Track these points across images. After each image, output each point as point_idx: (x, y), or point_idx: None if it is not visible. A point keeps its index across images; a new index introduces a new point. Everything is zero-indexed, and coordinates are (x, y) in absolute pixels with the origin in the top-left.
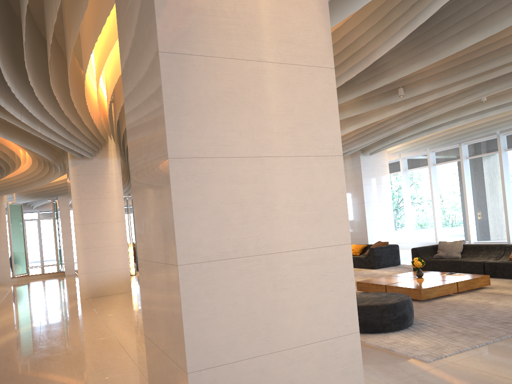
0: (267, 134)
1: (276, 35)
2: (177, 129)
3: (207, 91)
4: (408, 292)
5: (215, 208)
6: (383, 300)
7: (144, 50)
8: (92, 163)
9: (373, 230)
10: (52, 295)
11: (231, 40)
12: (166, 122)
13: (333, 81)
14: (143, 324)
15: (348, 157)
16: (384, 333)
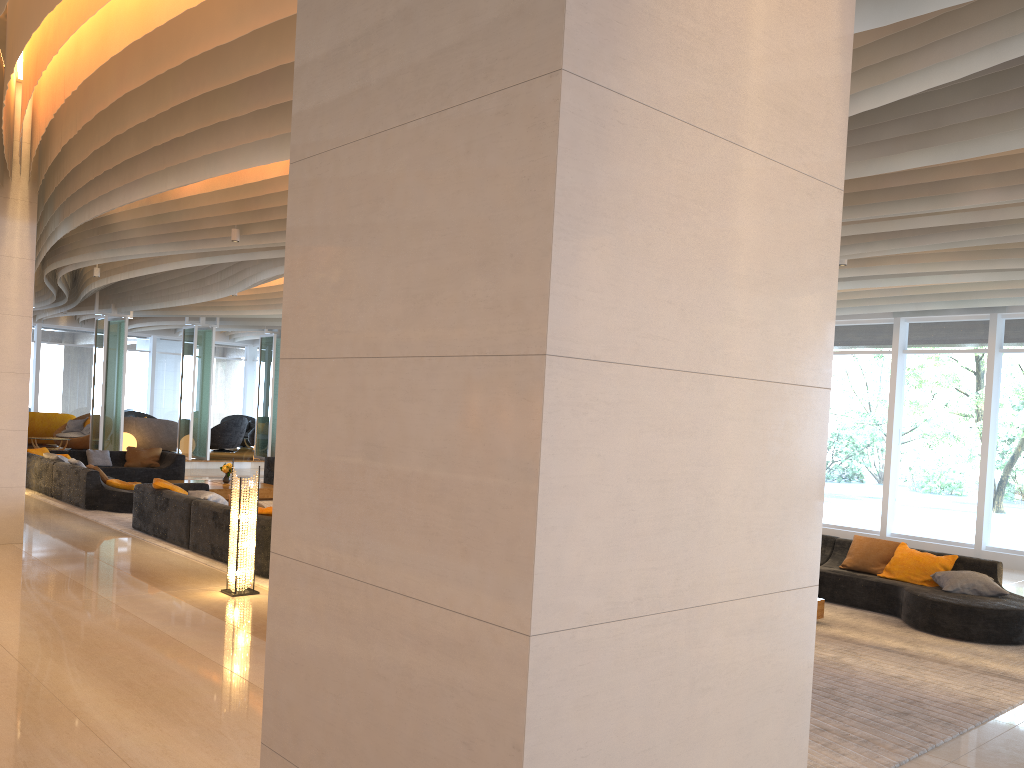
0: (725, 322)
1: (768, 89)
2: (573, 282)
3: (638, 196)
4: None
5: (617, 493)
6: None
7: (468, 44)
8: None
9: None
10: None
11: (696, 80)
12: (553, 260)
13: (838, 219)
14: (264, 716)
15: None
16: None
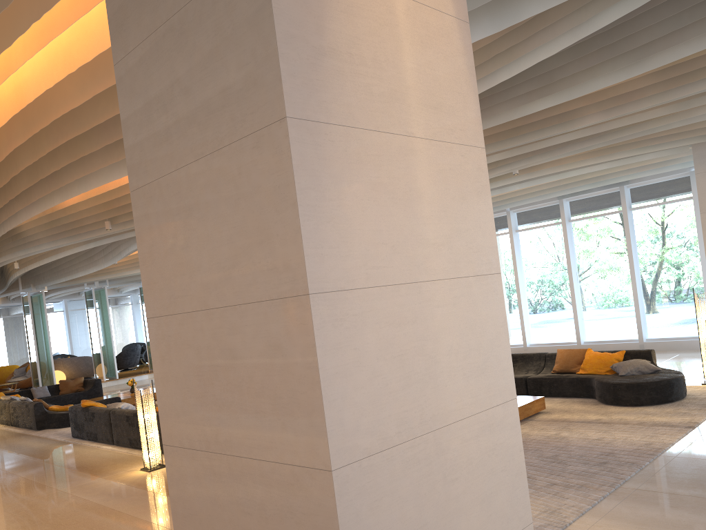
0: (422, 247)
1: (423, 97)
2: (318, 245)
3: (350, 183)
4: None
5: (372, 369)
6: None
7: (227, 106)
8: None
9: None
10: None
11: (374, 103)
12: (303, 235)
13: (485, 166)
14: None
15: None
16: None
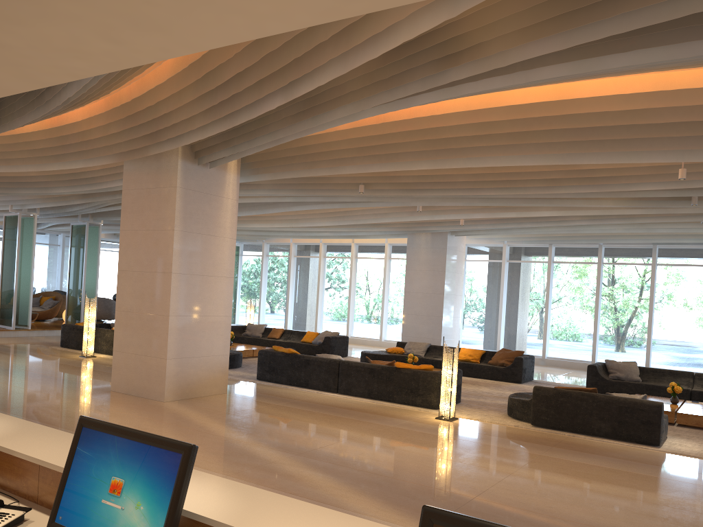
0: None
1: None
2: None
3: None
4: None
5: None
6: None
7: None
8: (206, 174)
9: (446, 330)
10: (45, 388)
11: None
12: None
13: None
14: None
15: (427, 232)
16: None
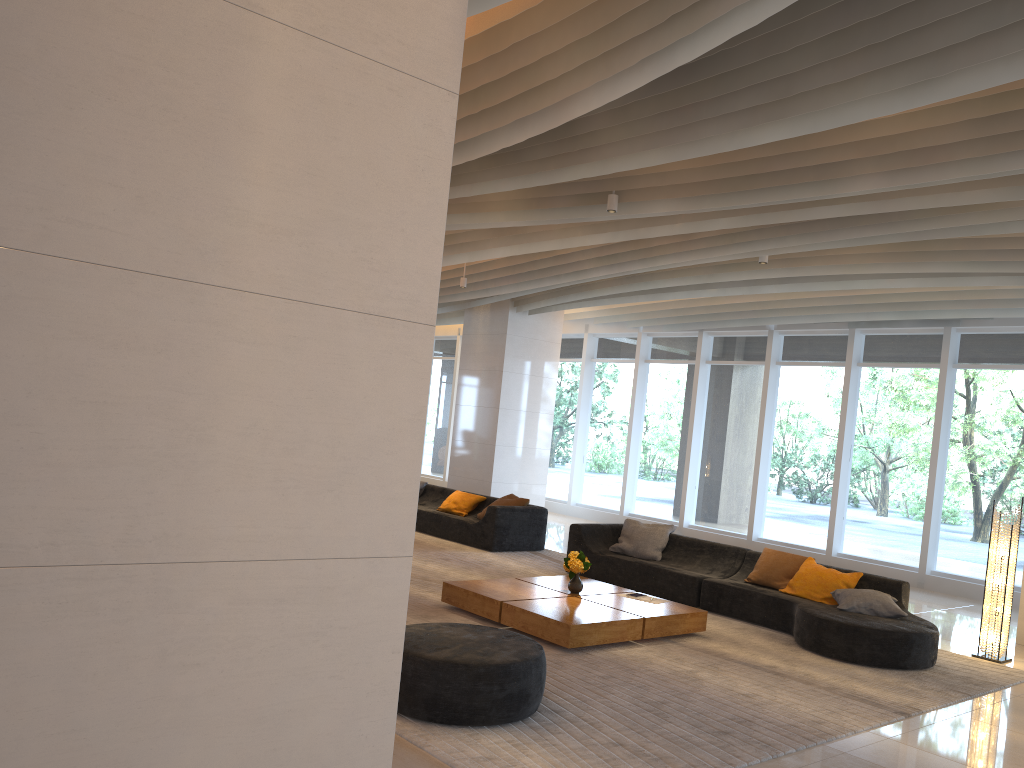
0: (227, 223)
1: None
2: None
3: (49, 46)
4: (544, 627)
5: (6, 409)
6: (484, 650)
7: None
8: None
9: (505, 467)
10: None
11: None
12: None
13: (450, 127)
14: None
15: (486, 309)
16: (472, 727)
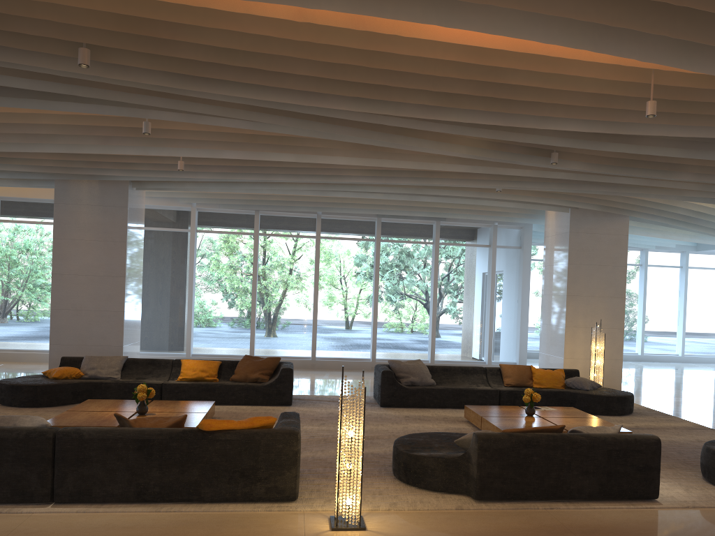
0: None
1: None
2: None
3: None
4: None
5: None
6: None
7: None
8: None
9: (127, 331)
10: None
11: None
12: None
13: None
14: None
15: (91, 180)
16: None
